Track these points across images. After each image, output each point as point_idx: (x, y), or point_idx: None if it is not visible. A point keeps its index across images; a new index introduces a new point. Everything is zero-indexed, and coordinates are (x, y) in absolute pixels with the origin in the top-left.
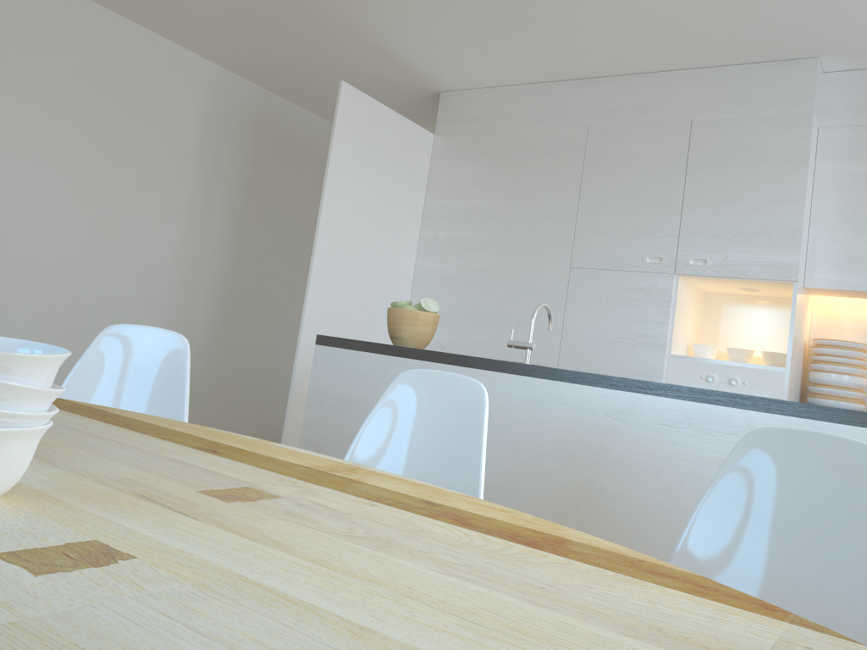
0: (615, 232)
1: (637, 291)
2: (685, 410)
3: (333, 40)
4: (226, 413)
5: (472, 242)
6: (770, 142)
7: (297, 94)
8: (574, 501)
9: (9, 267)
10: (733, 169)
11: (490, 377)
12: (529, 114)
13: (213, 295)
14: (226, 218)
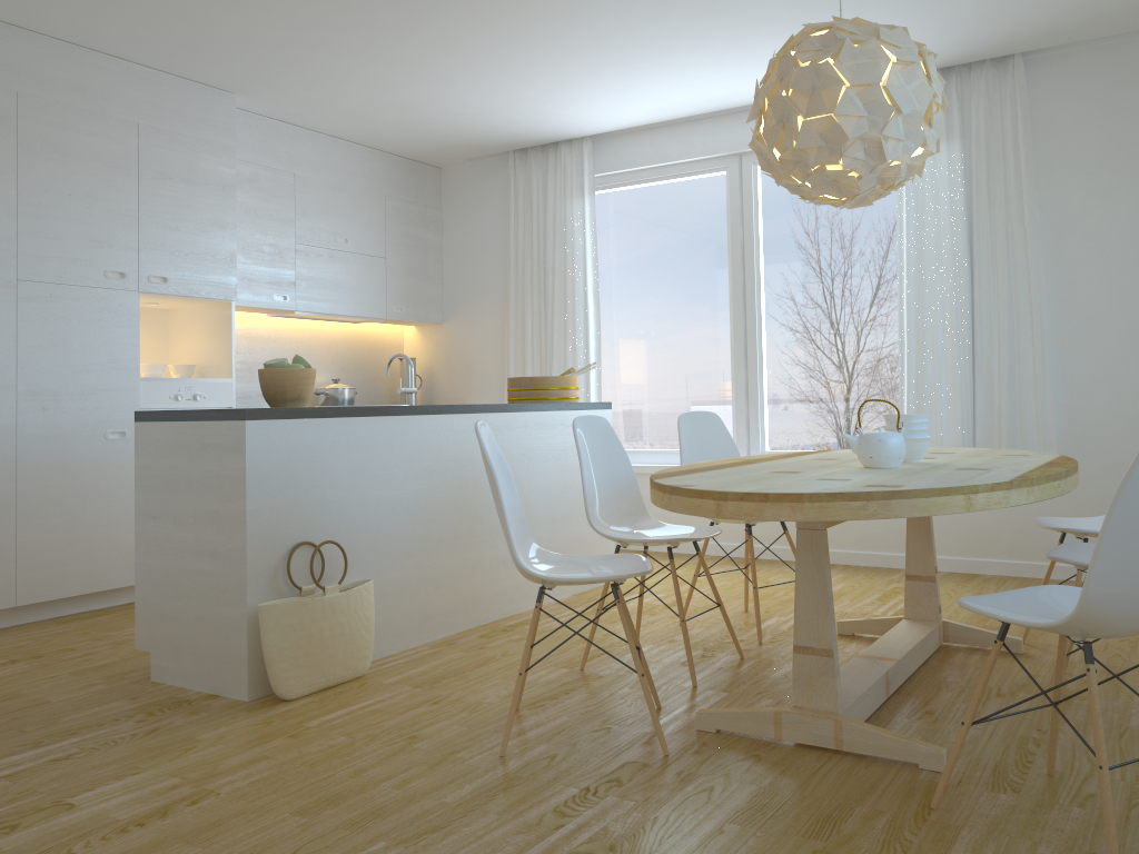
0: (71, 239)
1: (103, 310)
2: (504, 418)
3: None
4: None
5: None
6: (208, 166)
7: None
8: (464, 496)
9: None
10: (181, 186)
11: (408, 421)
12: None
13: None
14: None
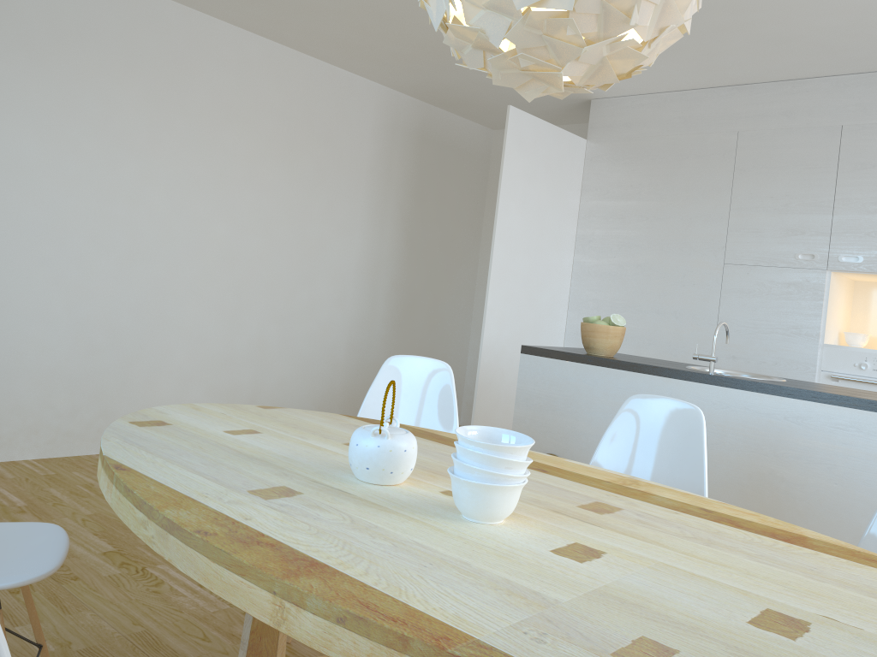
0: (767, 231)
1: (789, 286)
2: (854, 416)
3: None
4: None
5: (627, 240)
6: None
7: (454, 105)
8: (758, 487)
9: (239, 282)
10: None
11: (679, 385)
12: (679, 120)
13: (390, 292)
14: (398, 223)
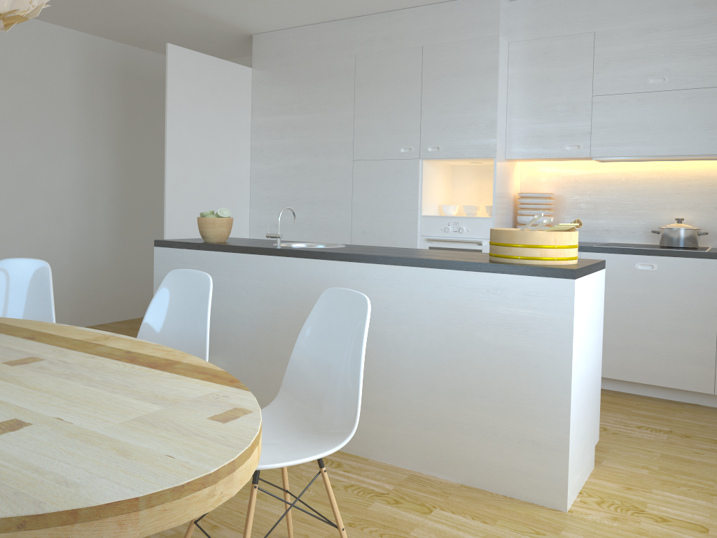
0: (380, 132)
1: (397, 173)
2: (360, 268)
3: (158, 10)
4: (135, 288)
5: (286, 147)
6: (474, 58)
7: (149, 44)
8: None
9: None
10: (451, 80)
11: (256, 258)
12: (315, 48)
13: (109, 206)
14: (109, 148)
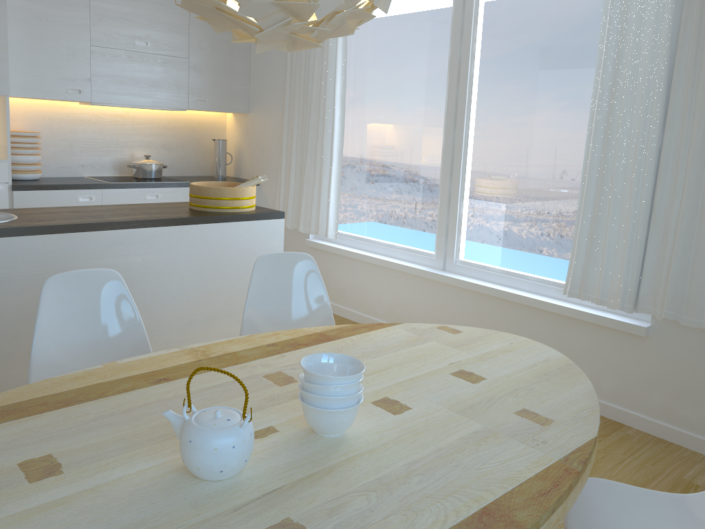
0: None
1: None
2: (116, 235)
3: None
4: None
5: None
6: None
7: None
8: None
9: None
10: None
11: None
12: None
13: None
14: None
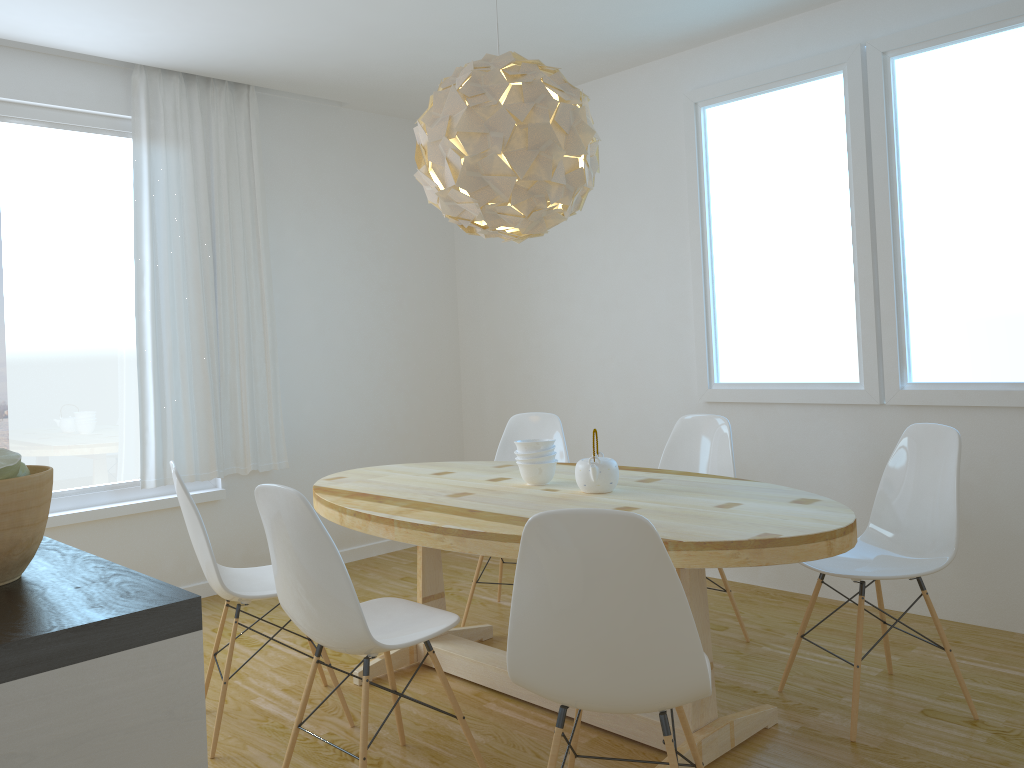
0: None
1: None
2: None
3: None
4: None
5: None
6: None
7: None
8: None
9: None
10: None
11: None
12: None
13: None
14: None
